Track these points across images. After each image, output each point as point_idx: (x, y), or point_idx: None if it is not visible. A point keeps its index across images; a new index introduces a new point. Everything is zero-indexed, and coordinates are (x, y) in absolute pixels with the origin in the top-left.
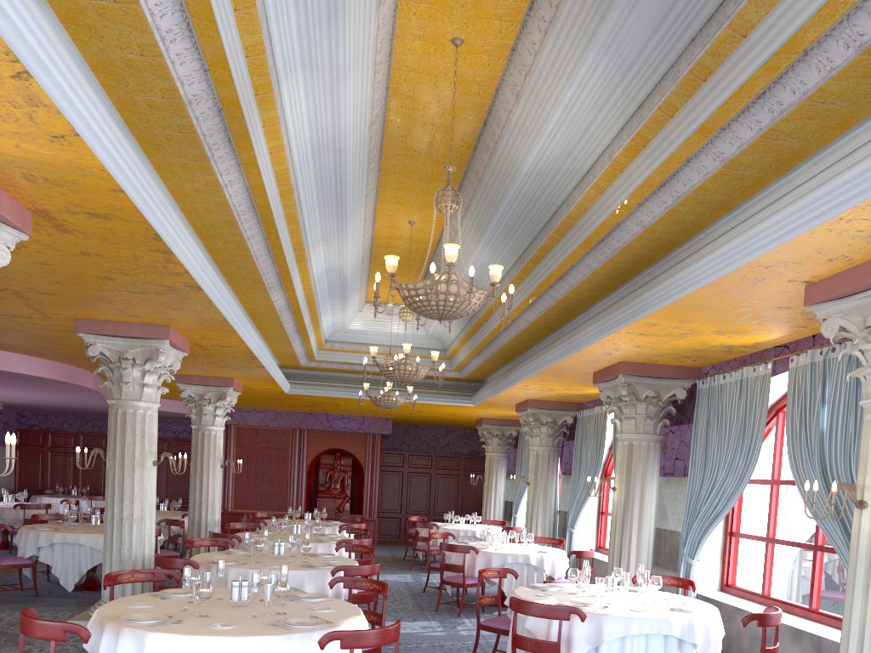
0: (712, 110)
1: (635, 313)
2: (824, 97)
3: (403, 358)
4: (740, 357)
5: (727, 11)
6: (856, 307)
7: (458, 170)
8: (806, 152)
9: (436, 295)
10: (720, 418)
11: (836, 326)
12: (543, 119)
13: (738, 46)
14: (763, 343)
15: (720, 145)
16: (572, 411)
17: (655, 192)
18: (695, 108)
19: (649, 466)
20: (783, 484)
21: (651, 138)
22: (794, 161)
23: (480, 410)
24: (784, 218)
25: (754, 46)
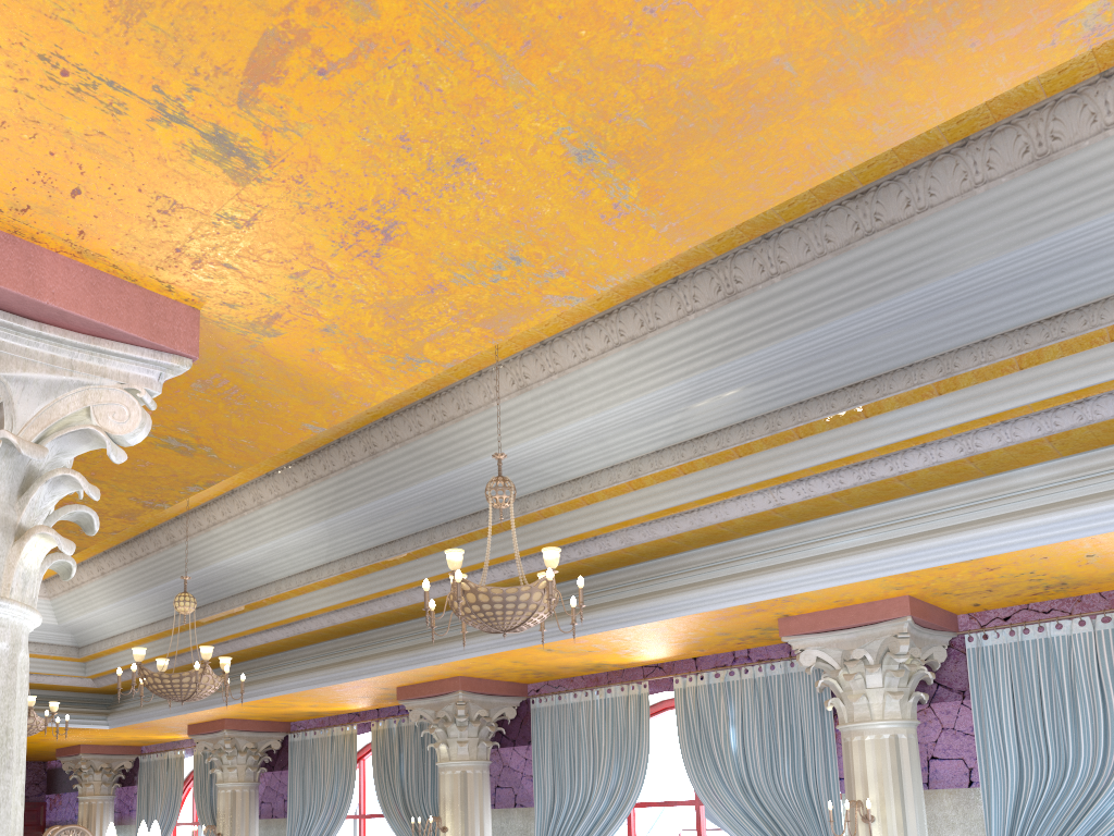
0: (812, 465)
1: (579, 629)
2: (907, 477)
3: (201, 666)
4: (590, 674)
5: (864, 395)
6: (836, 641)
7: (331, 435)
8: (838, 510)
9: (528, 604)
10: (576, 740)
11: (813, 656)
12: (560, 420)
13: (855, 422)
14: (639, 662)
15: (785, 492)
16: (280, 732)
17: (674, 516)
18: (780, 457)
19: (485, 797)
20: (645, 806)
21: (701, 468)
22: (820, 514)
23: (105, 733)
24: (848, 565)
25: (878, 427)
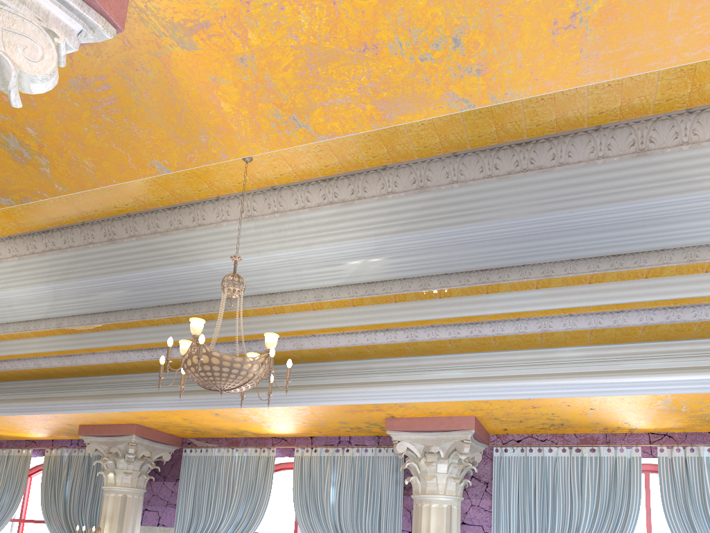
0: (445, 317)
1: (247, 402)
2: (499, 338)
3: None
4: (232, 438)
5: (490, 278)
6: (422, 439)
7: (77, 217)
8: (445, 352)
9: (248, 372)
10: (215, 482)
11: (405, 446)
12: (274, 247)
13: (478, 294)
14: (272, 434)
15: (419, 332)
16: None
17: (338, 334)
18: (424, 308)
19: (138, 517)
20: None
21: (366, 304)
22: (433, 353)
23: None
24: (451, 388)
25: (493, 301)
